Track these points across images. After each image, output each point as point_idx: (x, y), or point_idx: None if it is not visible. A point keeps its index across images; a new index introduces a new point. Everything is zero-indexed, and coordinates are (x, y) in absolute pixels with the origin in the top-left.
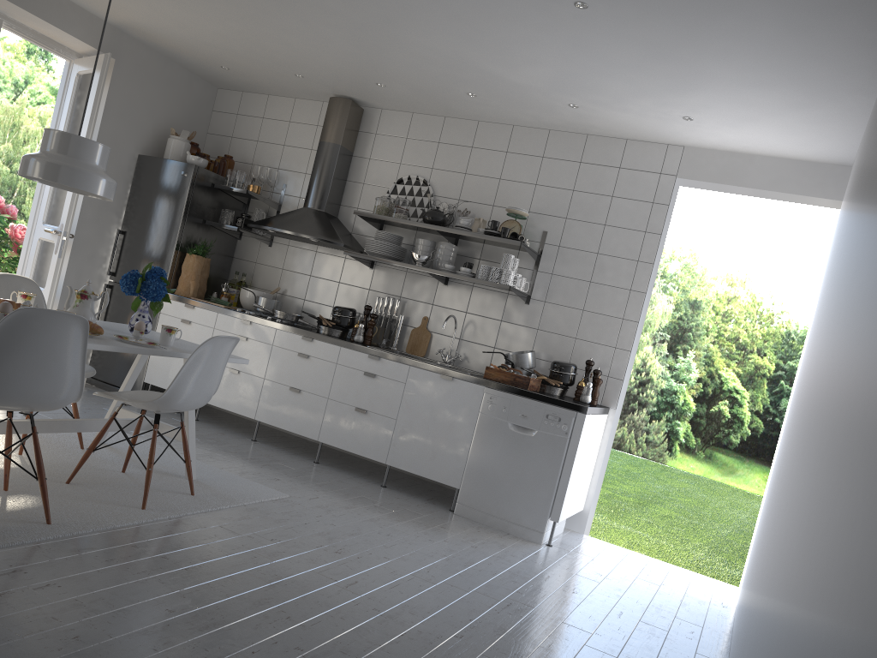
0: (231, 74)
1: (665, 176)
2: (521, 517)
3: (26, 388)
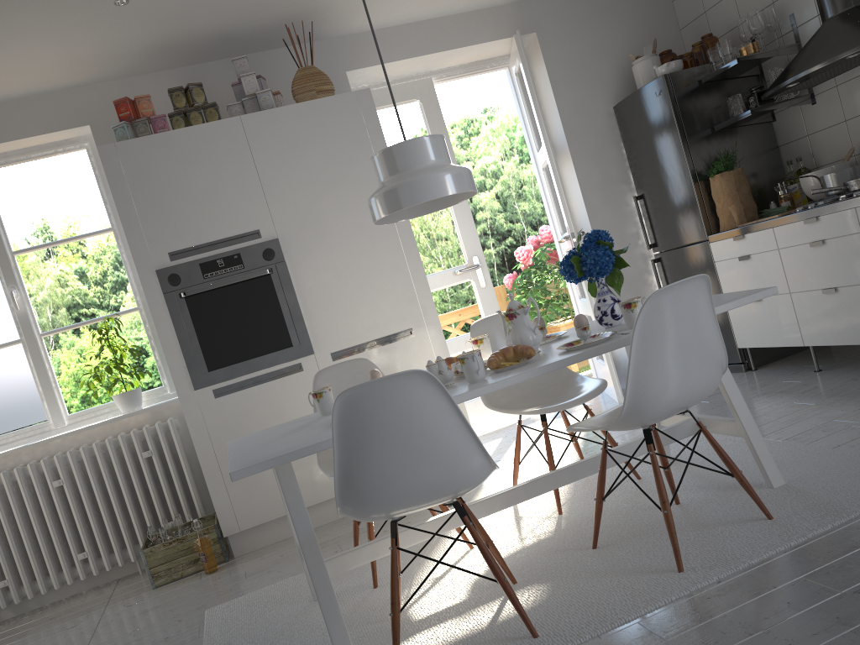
0: None
1: None
2: None
3: (407, 483)
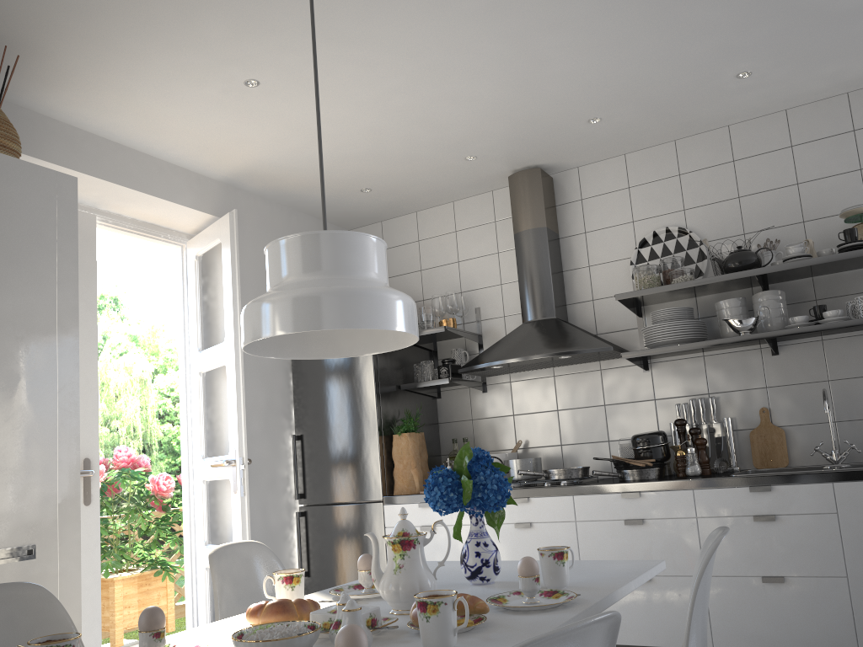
0: (372, 198)
1: None
2: None
3: None
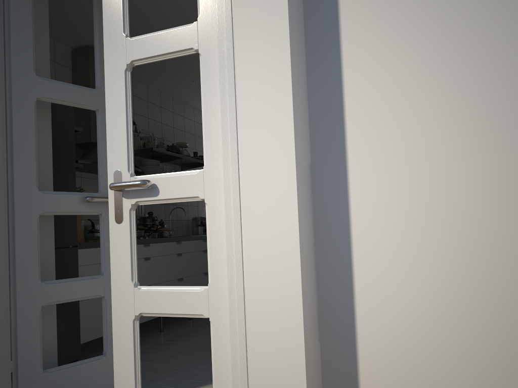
0: None
1: None
2: None
3: None
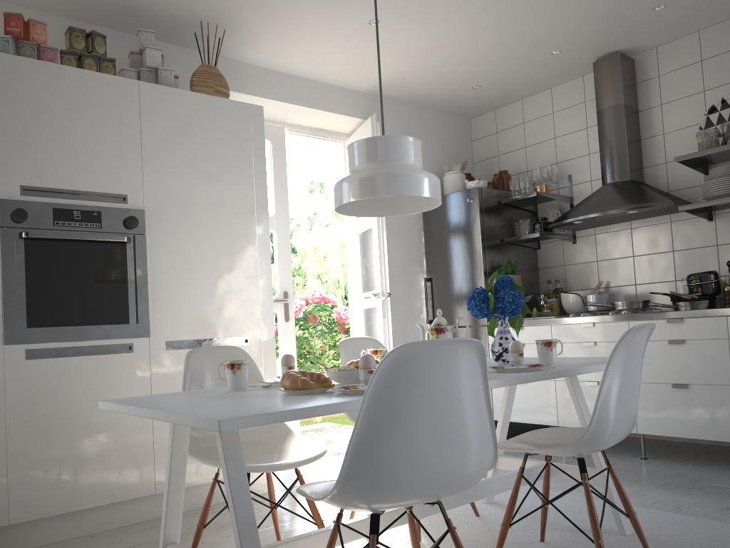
0: (482, 93)
1: None
2: None
3: (428, 468)
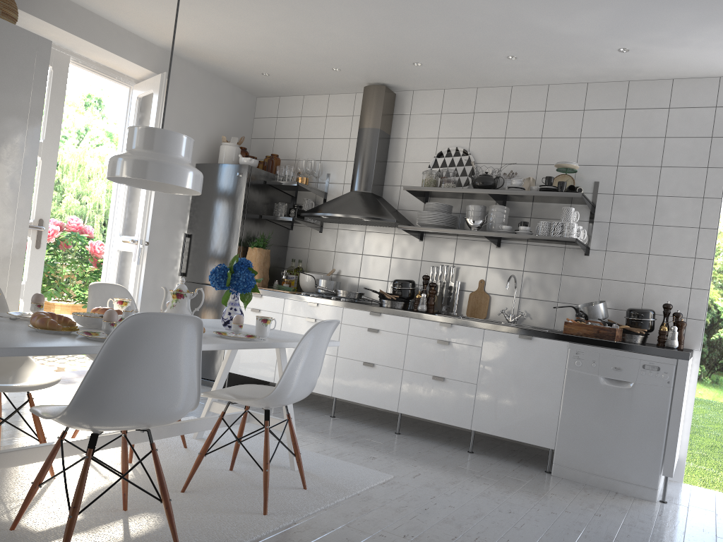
0: (270, 80)
1: (721, 109)
2: (628, 475)
3: (143, 404)
